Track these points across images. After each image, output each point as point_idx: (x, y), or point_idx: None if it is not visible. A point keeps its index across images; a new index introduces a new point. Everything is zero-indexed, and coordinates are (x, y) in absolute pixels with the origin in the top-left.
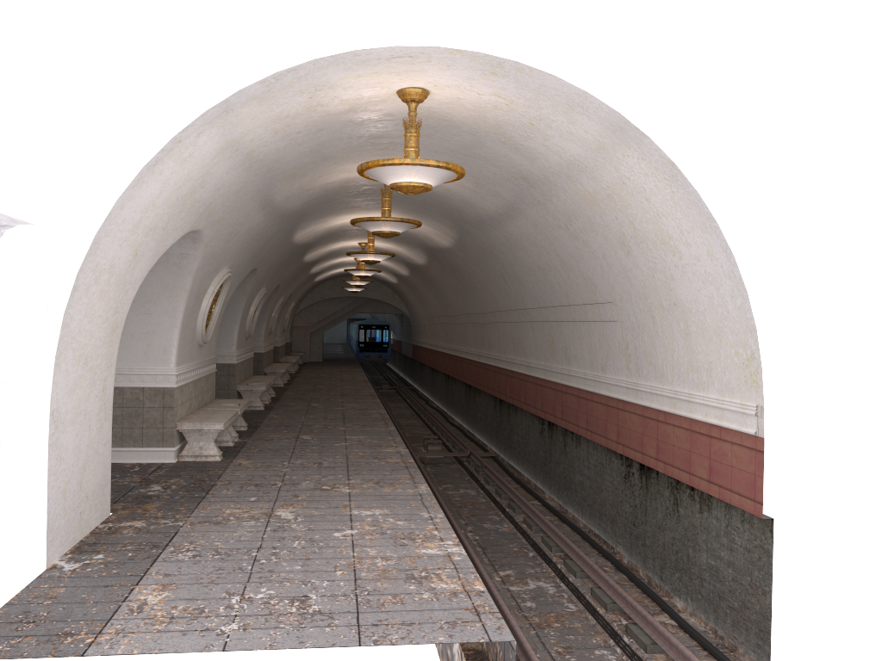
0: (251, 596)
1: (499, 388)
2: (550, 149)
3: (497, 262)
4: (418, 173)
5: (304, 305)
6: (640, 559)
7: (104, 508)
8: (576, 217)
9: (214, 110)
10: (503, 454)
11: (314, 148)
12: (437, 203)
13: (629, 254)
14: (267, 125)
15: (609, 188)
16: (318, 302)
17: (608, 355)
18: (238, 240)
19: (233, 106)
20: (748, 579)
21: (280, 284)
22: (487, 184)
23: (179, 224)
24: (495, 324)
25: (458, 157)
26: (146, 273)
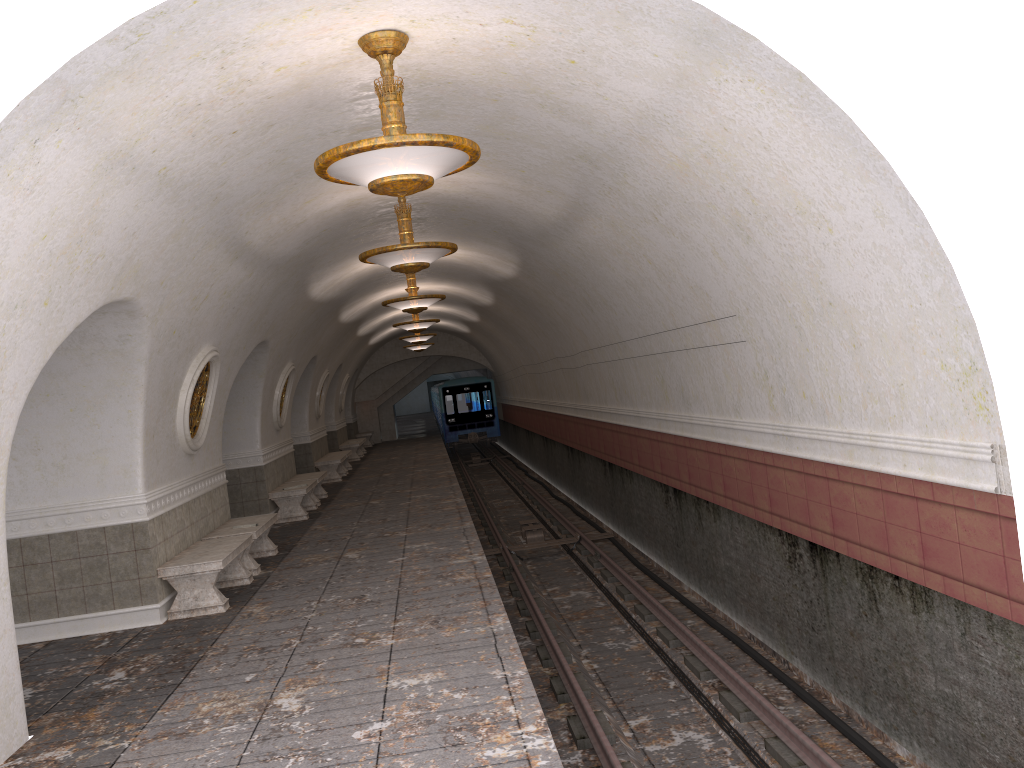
0: None
1: (605, 449)
2: (609, 99)
3: (576, 286)
4: (403, 159)
5: (364, 376)
6: (829, 678)
7: (12, 734)
8: (665, 200)
9: (42, 98)
10: (623, 533)
11: (275, 157)
12: (481, 218)
13: (749, 240)
14: (169, 122)
15: (705, 142)
16: (381, 369)
17: (741, 391)
18: (213, 306)
19: (79, 89)
20: (1013, 720)
21: (316, 355)
22: (536, 177)
23: (78, 293)
24: (589, 367)
25: (487, 142)
26: (37, 372)
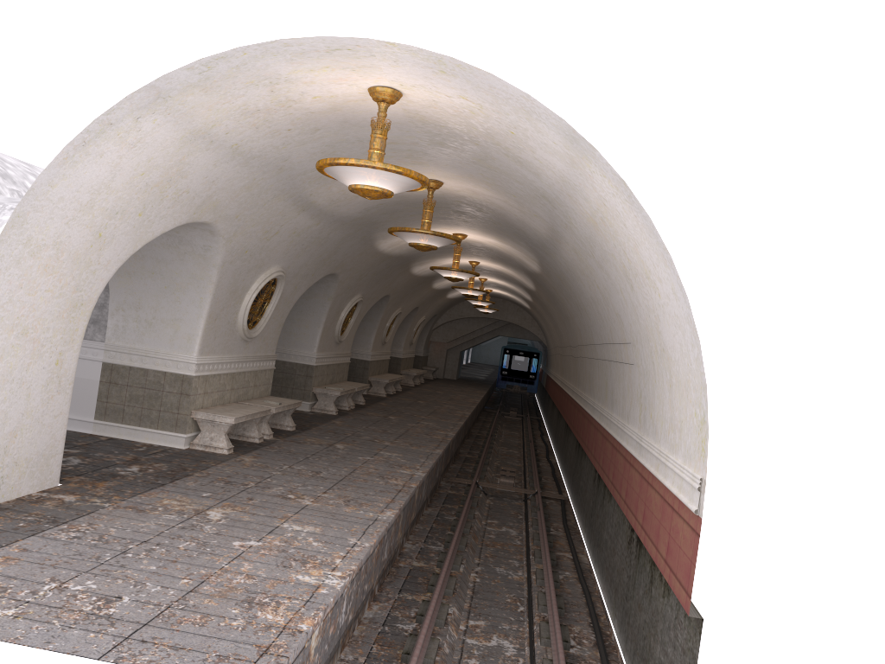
0: (68, 587)
1: (577, 428)
2: (542, 163)
3: (571, 292)
4: (368, 175)
5: (442, 321)
6: (624, 638)
7: (47, 477)
8: (593, 243)
9: (142, 95)
10: (573, 499)
11: (326, 149)
12: (503, 222)
13: (632, 288)
14: (236, 118)
15: (598, 210)
16: (457, 320)
17: (631, 403)
18: (283, 240)
19: (168, 92)
20: None
21: (389, 295)
22: (524, 203)
23: (166, 212)
24: (582, 359)
25: (483, 170)
26: (127, 256)
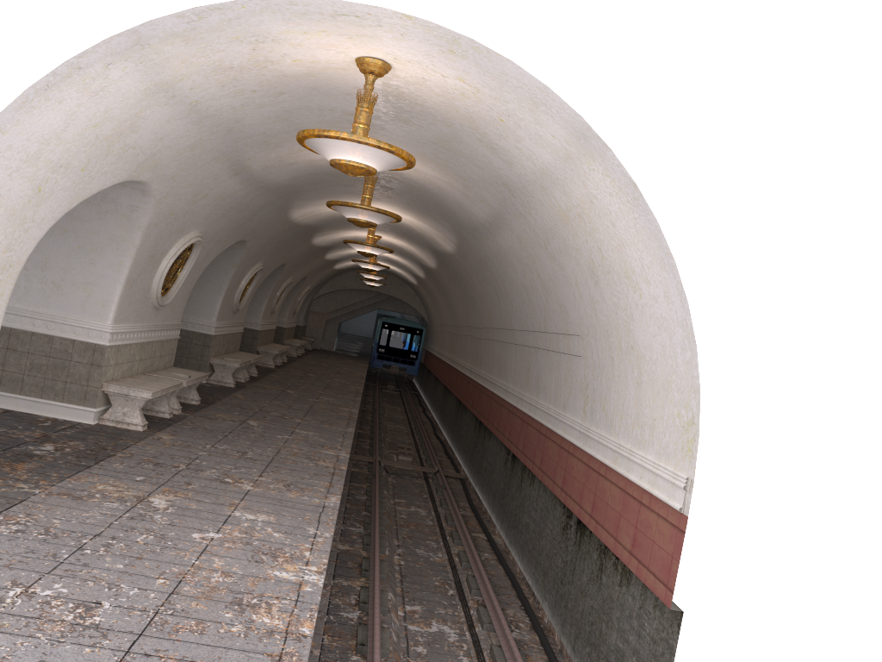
0: (36, 592)
1: (480, 408)
2: (523, 153)
3: (491, 276)
4: (357, 151)
5: (323, 292)
6: (560, 621)
7: None
8: (553, 235)
9: (122, 39)
10: (472, 478)
11: (281, 114)
12: (433, 202)
13: (597, 284)
14: (207, 73)
15: (579, 206)
16: (338, 291)
17: (570, 393)
18: (209, 204)
19: (149, 39)
20: None
21: (285, 263)
22: (473, 187)
23: (108, 168)
24: (488, 341)
25: (441, 151)
26: (61, 214)
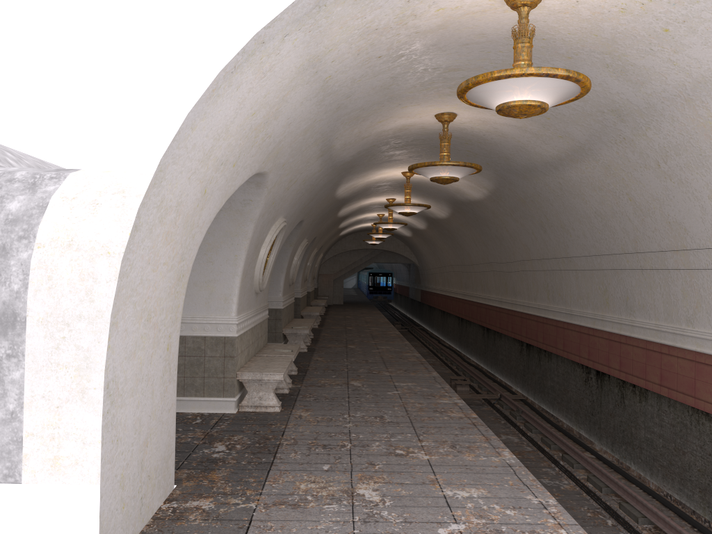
0: None
1: (527, 334)
2: (677, 65)
3: (537, 212)
4: (538, 87)
5: (329, 256)
6: None
7: (168, 482)
8: (679, 152)
9: (307, 0)
10: (532, 397)
11: (386, 82)
12: (483, 152)
13: None
14: (353, 40)
15: None
16: (340, 253)
17: (698, 307)
18: (295, 189)
19: None
20: None
21: (316, 236)
22: (557, 124)
23: (249, 161)
24: (523, 273)
25: None
26: (214, 216)
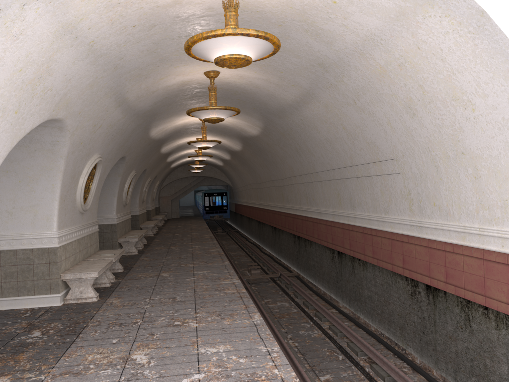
0: None
1: (297, 229)
2: (348, 28)
3: (293, 141)
4: (239, 44)
5: (166, 183)
6: (431, 360)
7: None
8: (364, 92)
9: None
10: (303, 274)
11: (151, 47)
12: (249, 100)
13: (414, 116)
14: (100, 11)
15: (402, 56)
16: (174, 181)
17: (390, 201)
18: (103, 132)
19: None
20: None
21: (146, 169)
22: (288, 76)
23: (35, 109)
24: (292, 186)
25: None
26: (6, 153)
